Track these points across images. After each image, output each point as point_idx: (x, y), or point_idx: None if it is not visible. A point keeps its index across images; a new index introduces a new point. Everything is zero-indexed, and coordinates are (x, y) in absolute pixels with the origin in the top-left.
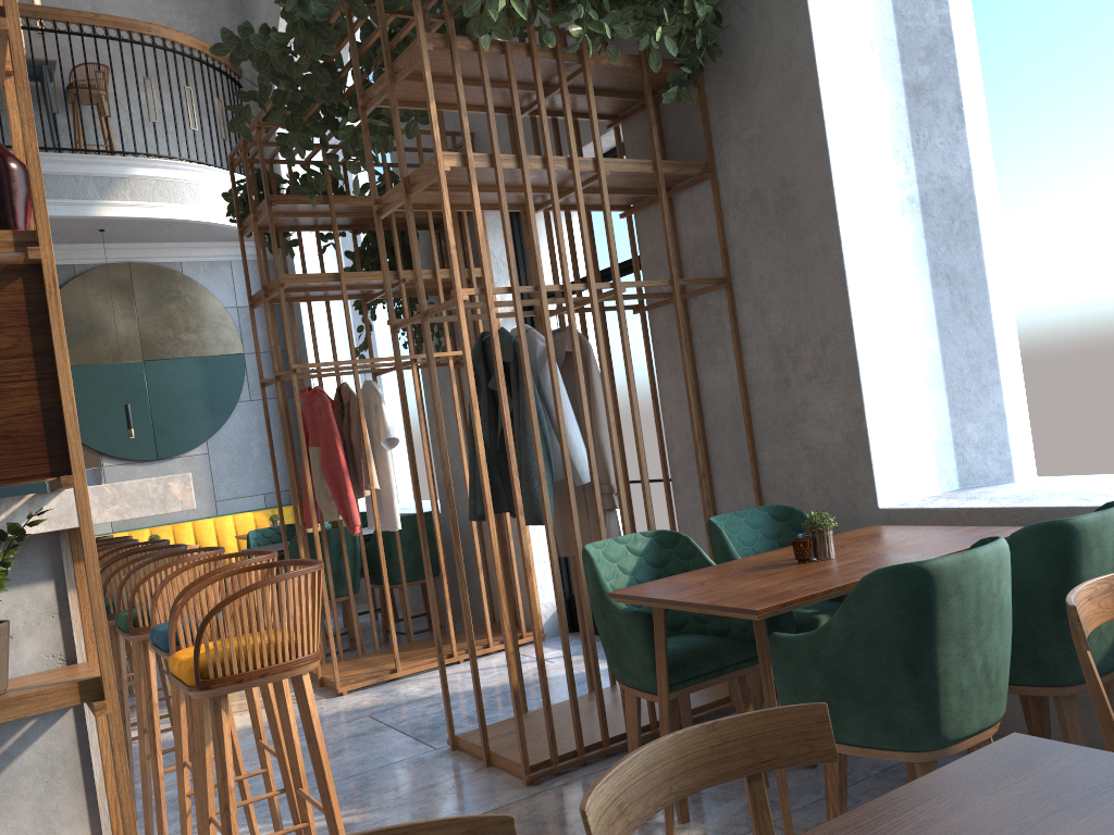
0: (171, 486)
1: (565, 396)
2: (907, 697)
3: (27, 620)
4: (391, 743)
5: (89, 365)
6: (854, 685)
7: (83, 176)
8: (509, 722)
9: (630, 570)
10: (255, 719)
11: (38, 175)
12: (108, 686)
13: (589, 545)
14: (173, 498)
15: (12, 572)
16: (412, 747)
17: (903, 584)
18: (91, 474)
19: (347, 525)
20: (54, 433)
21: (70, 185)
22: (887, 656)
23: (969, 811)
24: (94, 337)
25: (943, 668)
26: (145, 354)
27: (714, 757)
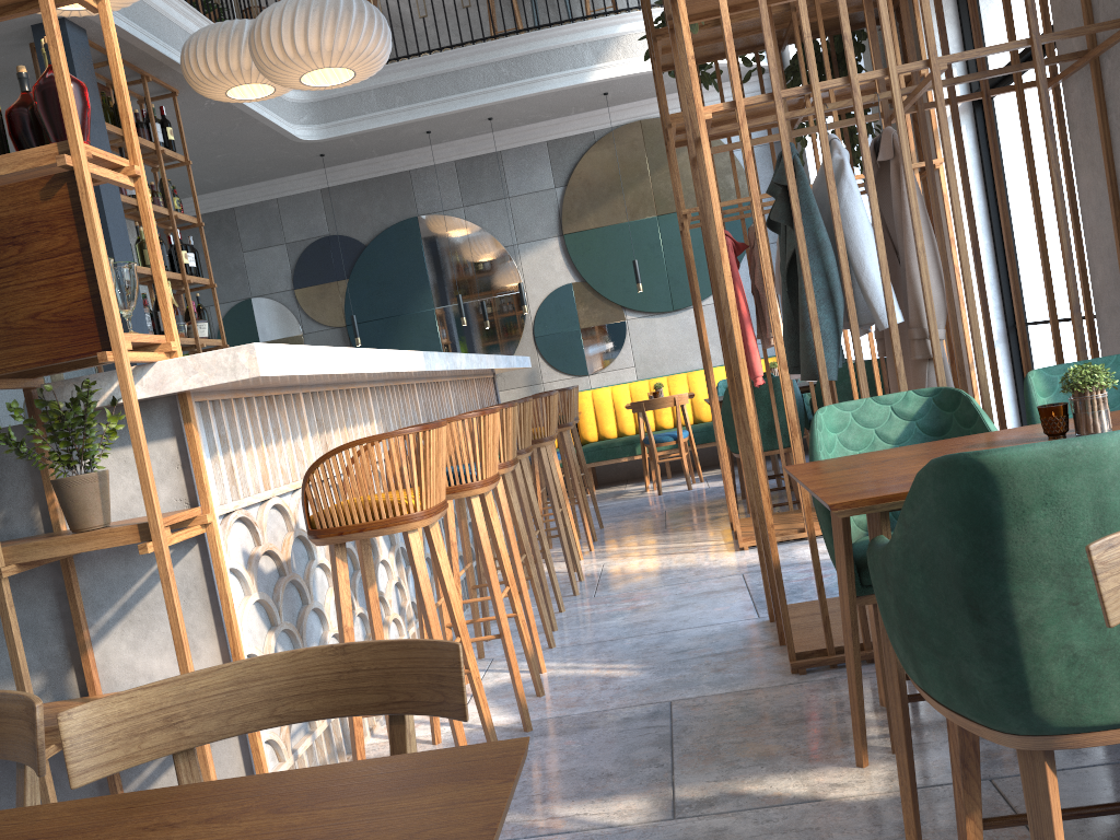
0: (239, 356)
1: (862, 219)
2: (974, 652)
3: (160, 469)
4: (729, 604)
5: (610, 226)
6: (919, 622)
7: (580, 44)
8: (836, 601)
9: (894, 438)
10: (502, 566)
11: (64, 89)
12: (153, 530)
13: (831, 406)
14: (241, 367)
15: (146, 430)
16: (741, 612)
17: (953, 485)
18: (617, 327)
19: (750, 376)
20: (101, 315)
21: (569, 56)
22: (944, 588)
23: (211, 828)
24: (612, 199)
25: (1026, 617)
26: (658, 210)
27: (340, 685)
